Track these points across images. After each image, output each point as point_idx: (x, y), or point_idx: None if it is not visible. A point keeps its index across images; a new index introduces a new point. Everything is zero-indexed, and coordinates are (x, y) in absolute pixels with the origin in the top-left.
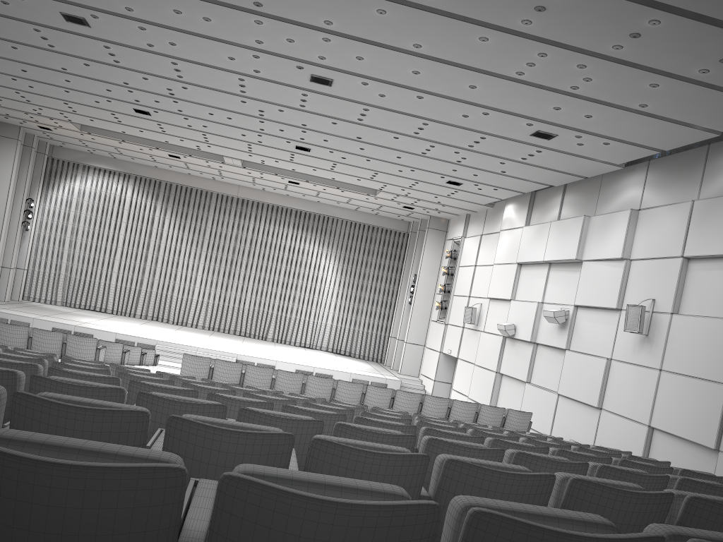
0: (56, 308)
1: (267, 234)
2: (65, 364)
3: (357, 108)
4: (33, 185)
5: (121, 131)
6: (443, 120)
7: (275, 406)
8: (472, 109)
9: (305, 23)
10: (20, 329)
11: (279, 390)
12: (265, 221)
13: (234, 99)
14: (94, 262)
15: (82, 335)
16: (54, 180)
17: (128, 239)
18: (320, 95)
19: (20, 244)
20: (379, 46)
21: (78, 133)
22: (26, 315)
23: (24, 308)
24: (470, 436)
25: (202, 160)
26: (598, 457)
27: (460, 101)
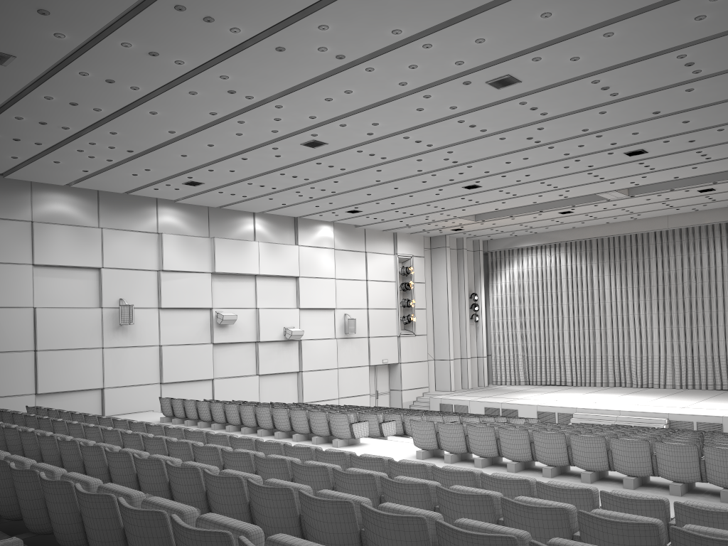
0: (513, 388)
1: (727, 260)
2: (57, 439)
3: (585, 85)
4: (476, 280)
5: (494, 209)
6: (689, 39)
7: (145, 466)
8: (689, 5)
9: (394, 45)
10: (300, 413)
11: (505, 453)
12: (721, 245)
13: (493, 141)
14: (545, 337)
15: (508, 411)
16: (495, 270)
17: (571, 307)
18: (533, 95)
19: (476, 335)
20: (466, 18)
21: (478, 223)
22: (466, 398)
23: (478, 392)
24: (93, 493)
25: (590, 205)
26: (198, 530)
27: (656, 7)
